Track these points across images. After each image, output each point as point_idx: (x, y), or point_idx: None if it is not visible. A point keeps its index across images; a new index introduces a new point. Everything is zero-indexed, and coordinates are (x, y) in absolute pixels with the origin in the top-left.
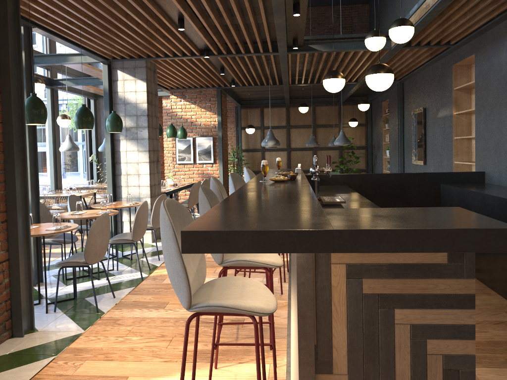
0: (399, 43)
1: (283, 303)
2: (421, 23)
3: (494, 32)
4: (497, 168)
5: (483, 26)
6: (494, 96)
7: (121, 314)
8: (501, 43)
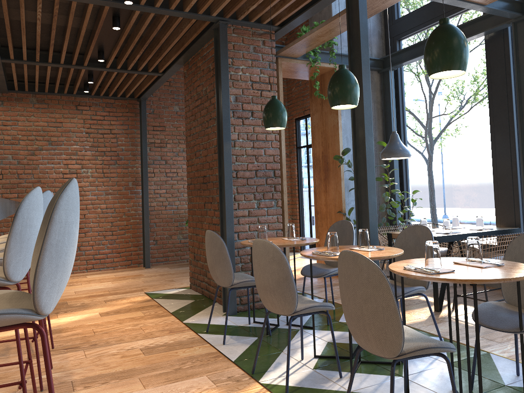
0: None
1: None
2: None
3: None
4: None
5: None
6: None
7: (177, 335)
8: None
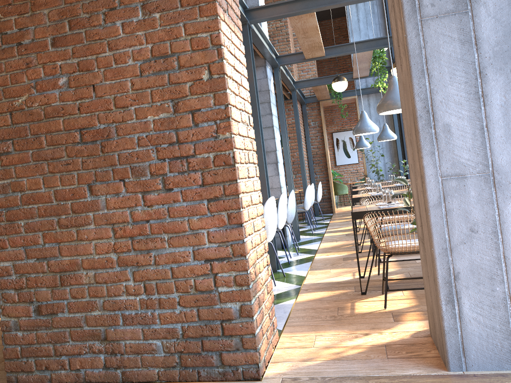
0: None
1: None
2: None
3: None
4: None
5: None
6: None
7: None
8: None
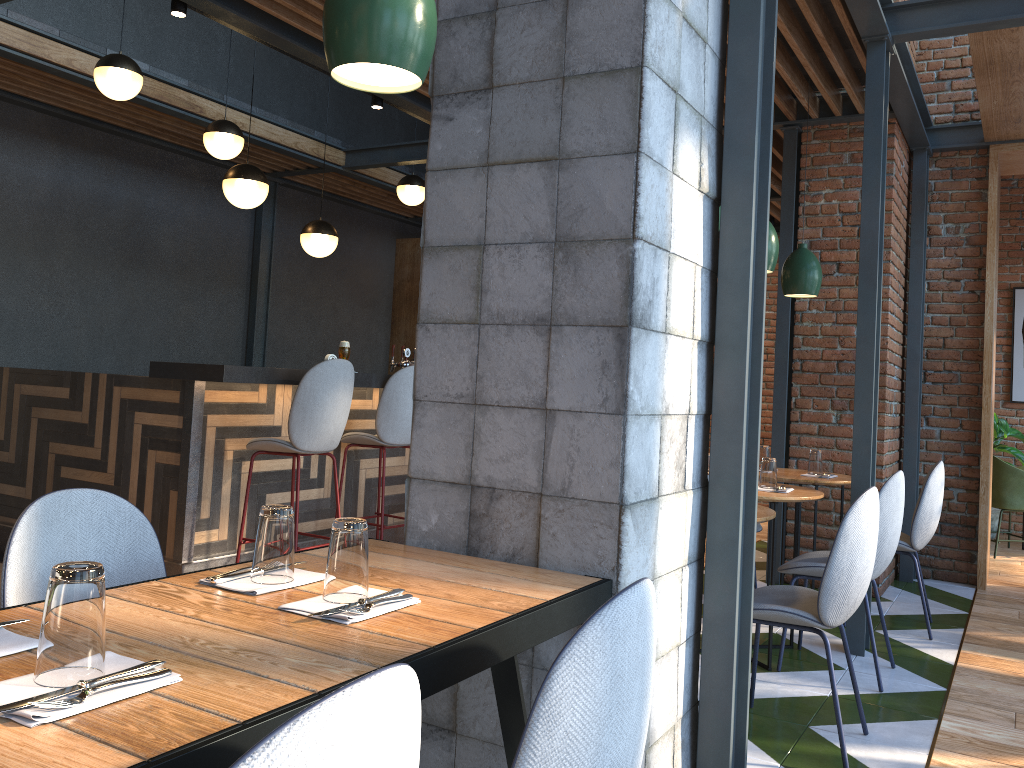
0: (224, 158)
1: None
2: (148, 103)
3: (10, 112)
4: (2, 357)
5: (22, 99)
6: (1, 227)
7: None
8: (35, 145)
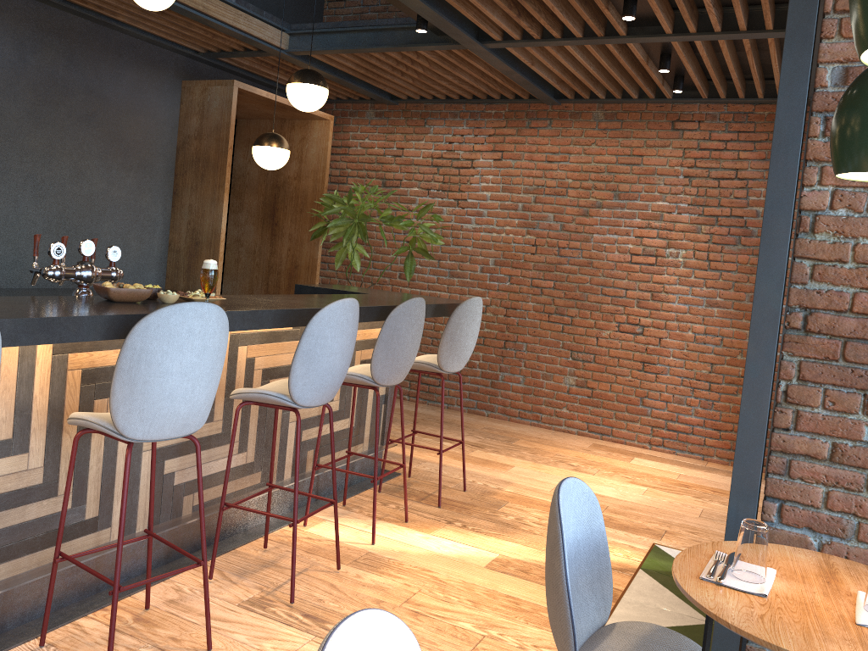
0: None
1: (101, 616)
2: None
3: None
4: None
5: None
6: None
7: None
8: None
